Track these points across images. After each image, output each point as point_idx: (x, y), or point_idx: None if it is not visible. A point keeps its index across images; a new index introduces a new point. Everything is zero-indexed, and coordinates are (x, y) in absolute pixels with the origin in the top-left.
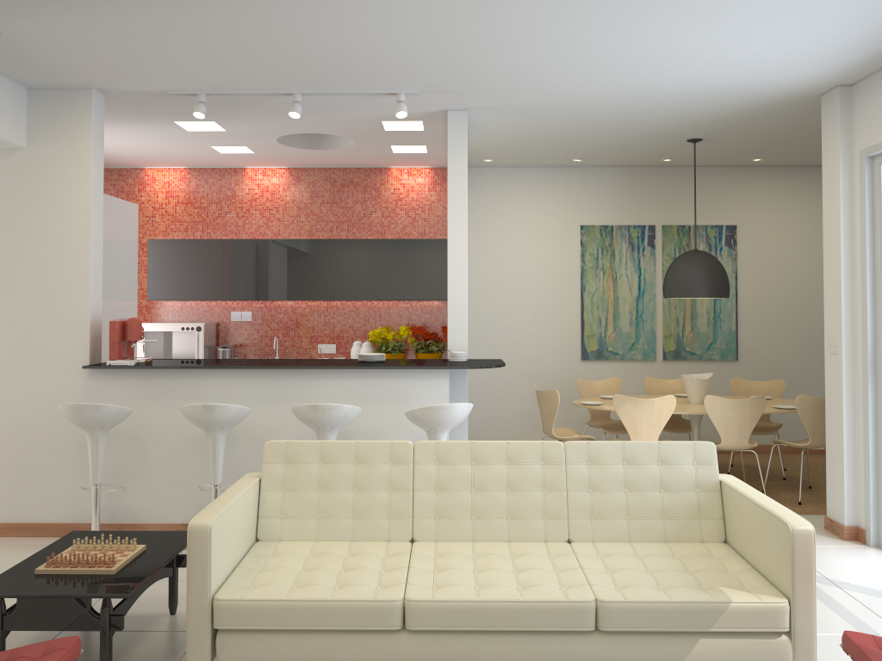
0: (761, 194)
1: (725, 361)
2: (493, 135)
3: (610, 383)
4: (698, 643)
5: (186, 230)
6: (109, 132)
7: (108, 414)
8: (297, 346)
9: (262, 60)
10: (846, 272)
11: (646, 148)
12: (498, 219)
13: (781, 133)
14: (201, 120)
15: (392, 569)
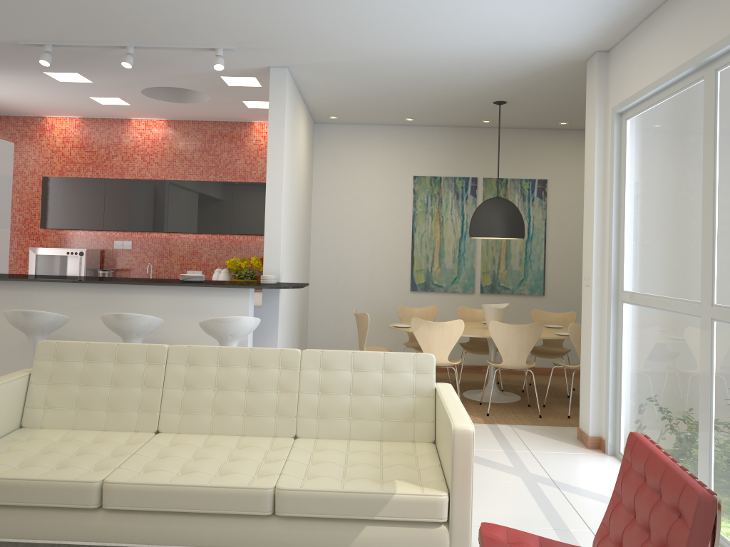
0: (570, 154)
1: (534, 295)
2: (324, 93)
3: (428, 310)
4: (364, 529)
5: (79, 170)
6: None
7: None
8: (169, 271)
9: (81, 13)
10: (598, 214)
11: (462, 109)
12: (343, 169)
13: (572, 98)
14: (65, 72)
15: (118, 455)
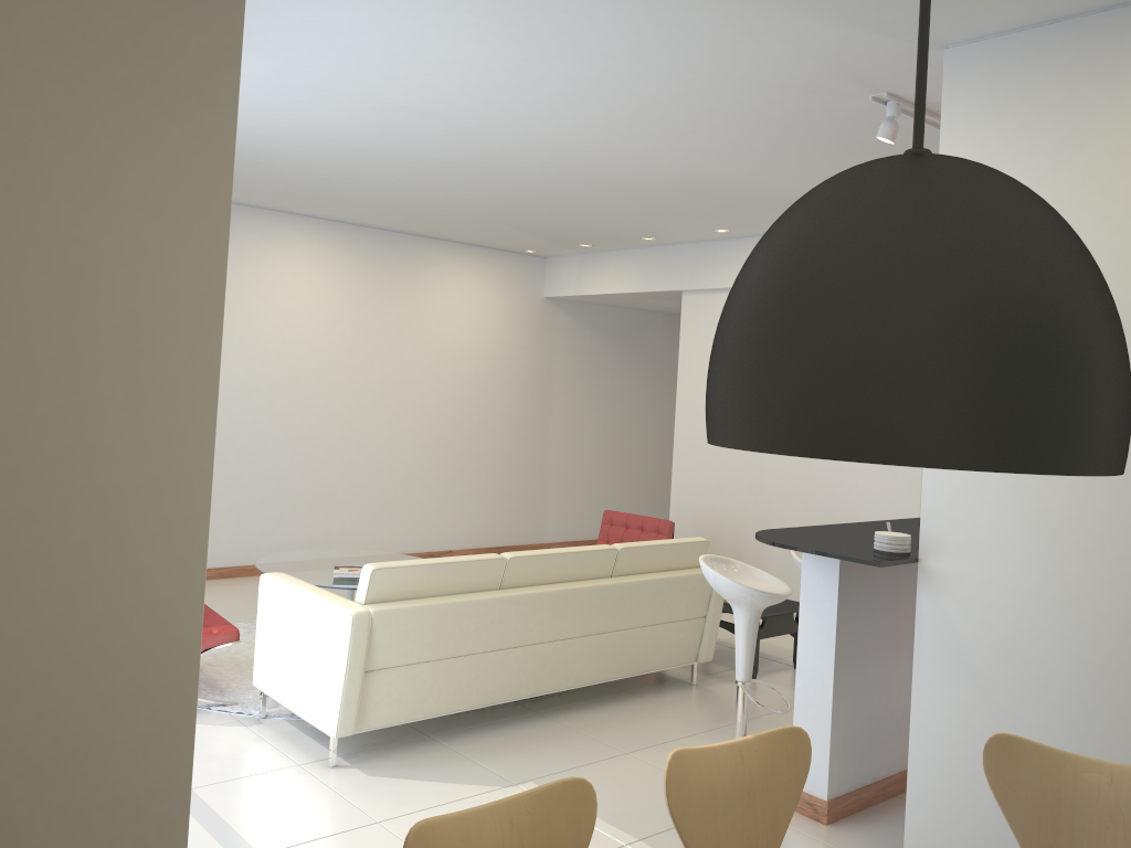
0: None
1: None
2: None
3: None
4: None
5: None
6: None
7: None
8: None
9: (859, 158)
10: None
11: None
12: None
13: None
14: None
15: None
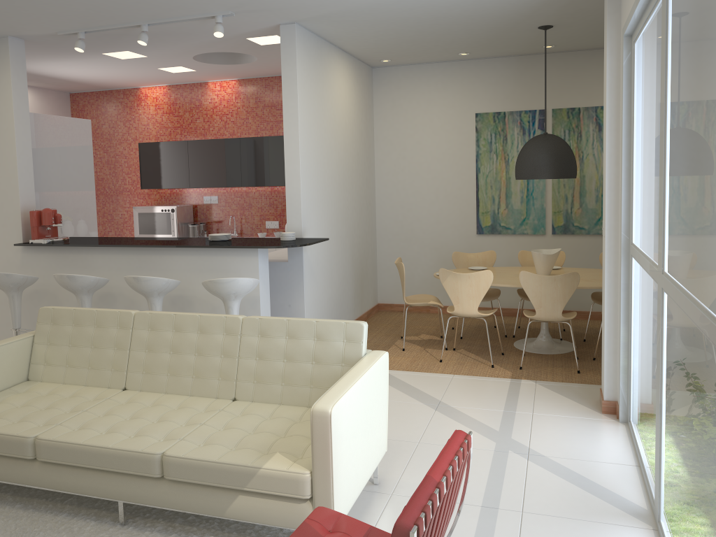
0: None
1: None
2: (354, 40)
3: (485, 255)
4: (237, 498)
5: (170, 134)
6: (74, 64)
7: (10, 280)
8: (251, 223)
9: (79, 3)
10: (611, 155)
11: (511, 38)
12: (403, 112)
13: None
14: (118, 51)
15: (73, 411)
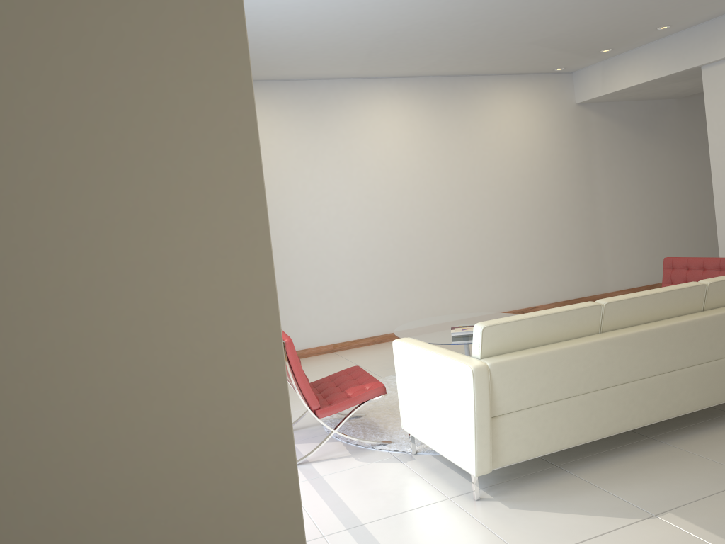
0: None
1: None
2: None
3: None
4: None
5: None
6: None
7: None
8: None
9: None
10: None
11: None
12: None
13: None
14: None
15: None
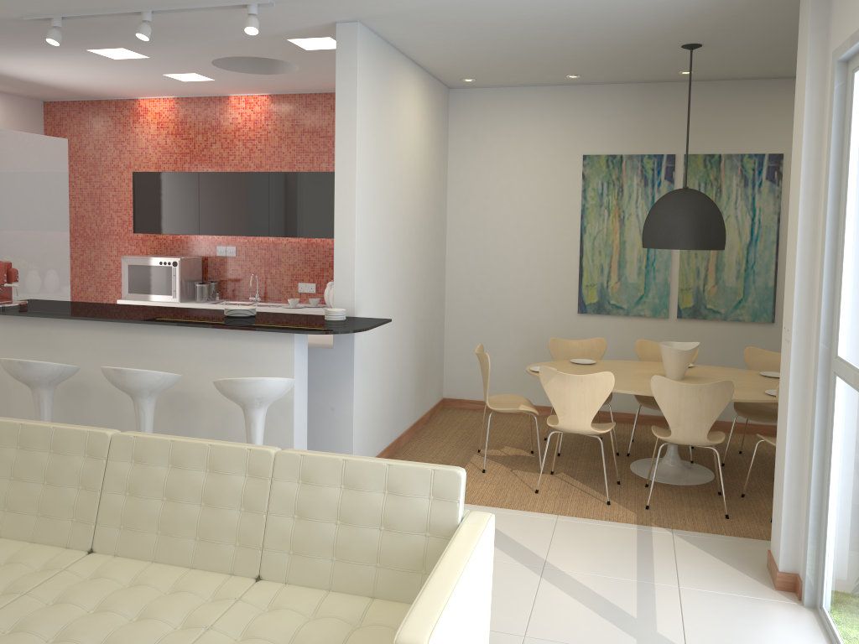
0: None
1: (758, 322)
2: (433, 50)
3: (592, 344)
4: None
5: (176, 162)
6: (48, 63)
7: None
8: (279, 284)
9: None
10: (805, 228)
11: (641, 59)
12: (488, 149)
13: None
14: (109, 47)
15: (7, 593)
